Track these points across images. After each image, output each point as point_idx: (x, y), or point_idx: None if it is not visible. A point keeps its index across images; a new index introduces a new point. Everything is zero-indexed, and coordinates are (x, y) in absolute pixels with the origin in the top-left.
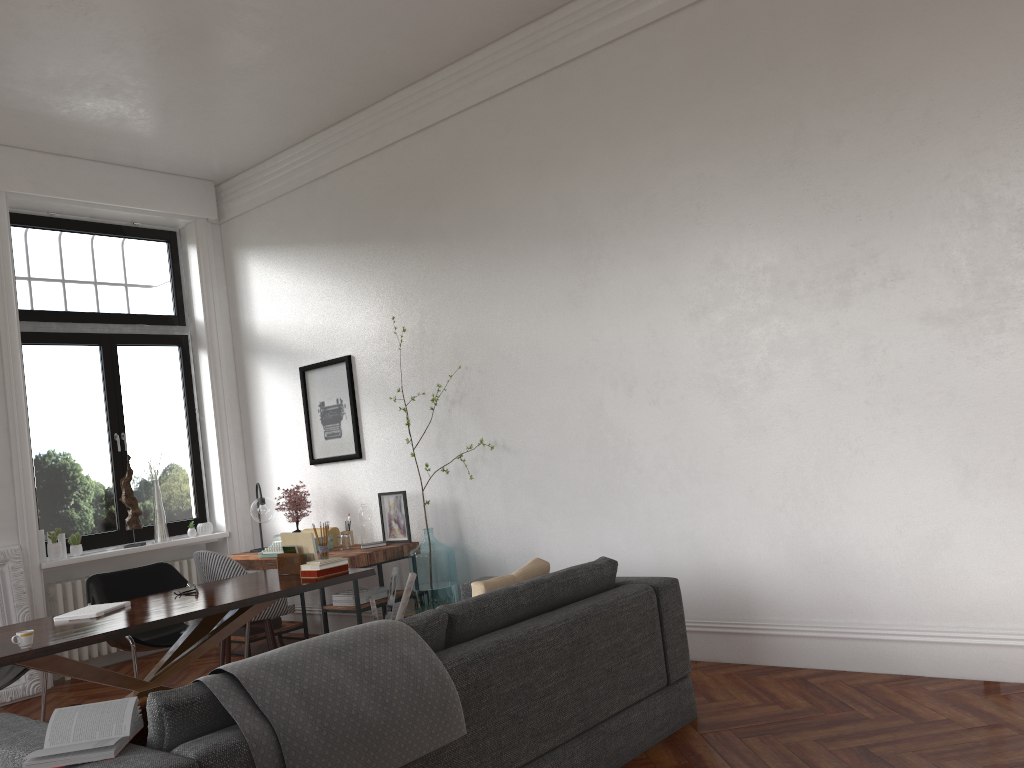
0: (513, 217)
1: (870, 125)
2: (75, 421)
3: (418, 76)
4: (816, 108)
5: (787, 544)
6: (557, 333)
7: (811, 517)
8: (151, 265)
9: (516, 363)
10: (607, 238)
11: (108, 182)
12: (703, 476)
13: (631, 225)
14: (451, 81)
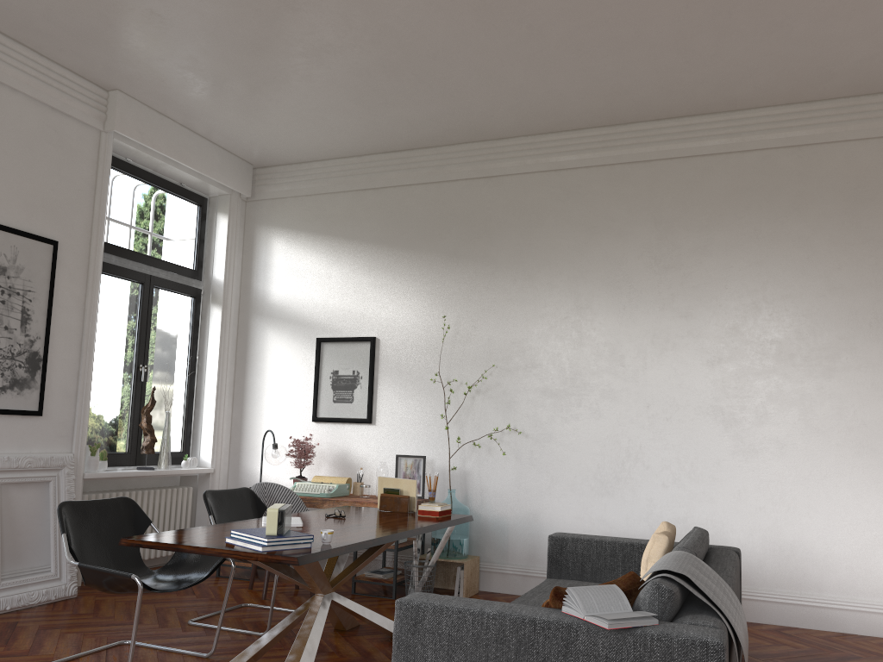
0: (562, 261)
1: (863, 264)
2: (113, 347)
3: (493, 137)
4: (825, 243)
5: (762, 534)
6: (588, 355)
7: (784, 517)
8: (186, 222)
9: (546, 371)
10: (645, 294)
11: (188, 146)
12: (701, 478)
13: (667, 289)
14: (522, 148)
